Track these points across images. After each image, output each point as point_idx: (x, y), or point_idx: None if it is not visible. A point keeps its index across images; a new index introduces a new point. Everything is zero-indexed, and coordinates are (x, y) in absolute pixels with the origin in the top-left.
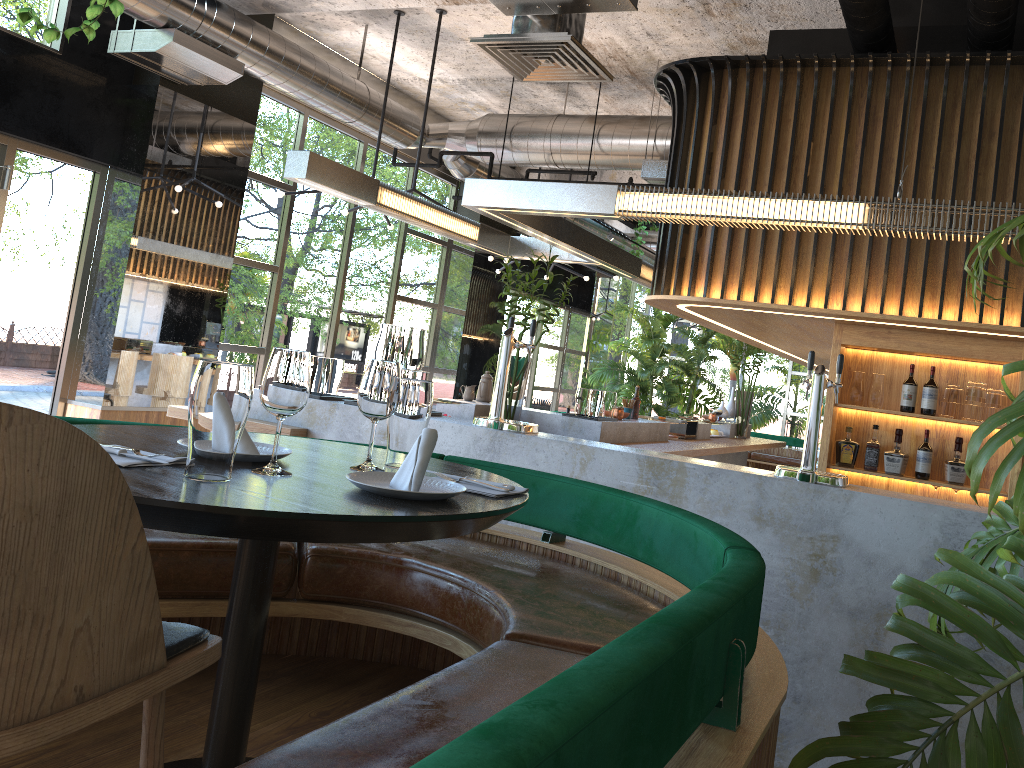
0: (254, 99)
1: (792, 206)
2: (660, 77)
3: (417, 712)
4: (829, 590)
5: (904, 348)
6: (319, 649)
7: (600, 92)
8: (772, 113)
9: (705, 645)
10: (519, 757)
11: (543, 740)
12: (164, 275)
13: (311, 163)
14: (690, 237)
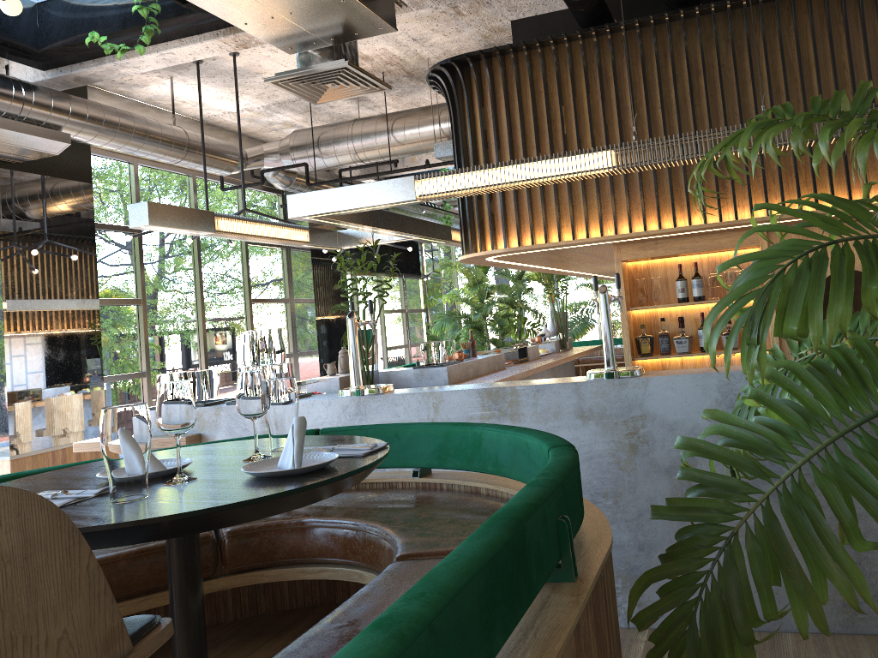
0: (85, 161)
1: (555, 164)
2: (430, 76)
3: (337, 632)
4: (647, 457)
5: (670, 253)
6: (252, 610)
7: (386, 93)
8: (526, 89)
9: (535, 526)
10: (402, 634)
11: (418, 619)
12: (40, 330)
13: (151, 211)
14: (483, 202)
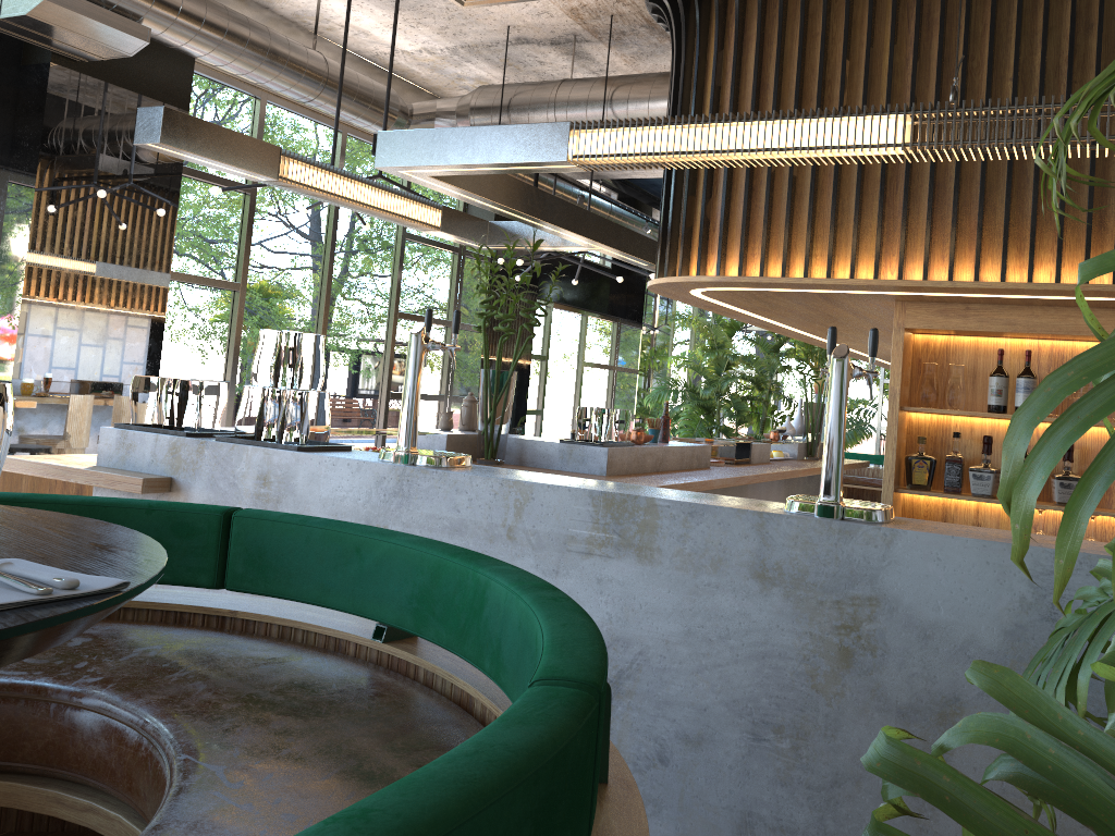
0: (184, 79)
1: (804, 128)
2: None
3: None
4: (868, 679)
5: (988, 328)
6: (54, 820)
7: (616, 51)
8: (794, 27)
9: None
10: None
11: None
12: (76, 297)
13: (167, 122)
14: (698, 200)
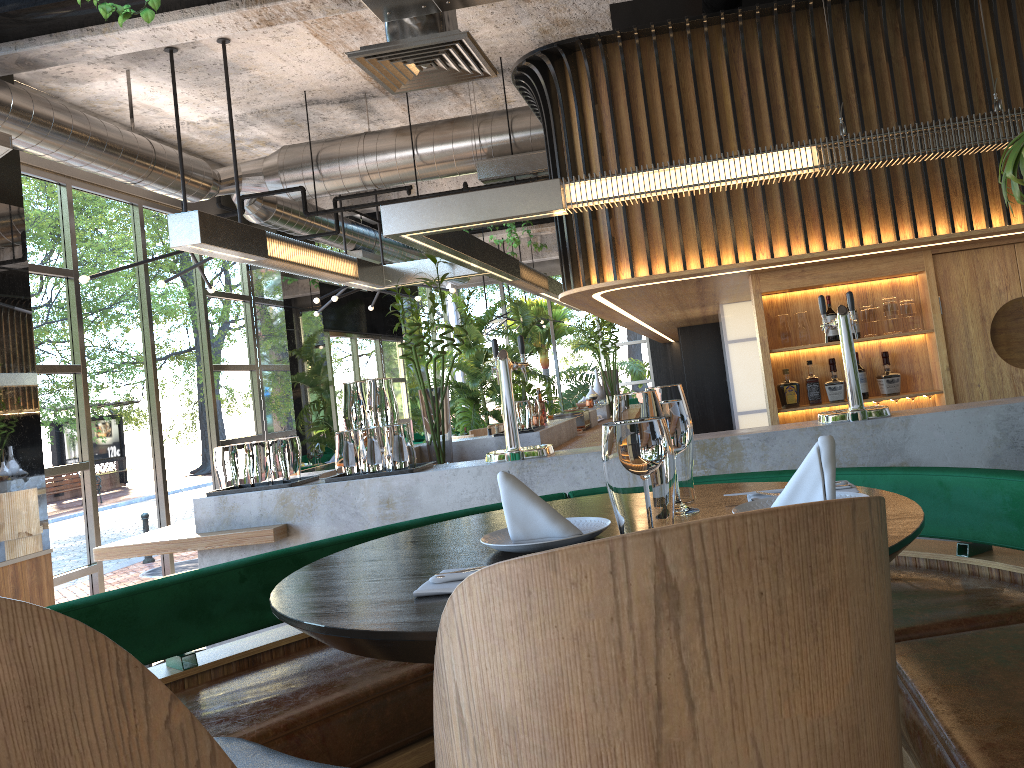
0: (14, 177)
1: (746, 163)
2: (520, 67)
3: (1013, 736)
4: None
5: (820, 282)
6: None
7: (398, 102)
8: (651, 83)
9: None
10: None
11: None
12: None
13: (202, 224)
14: (599, 222)
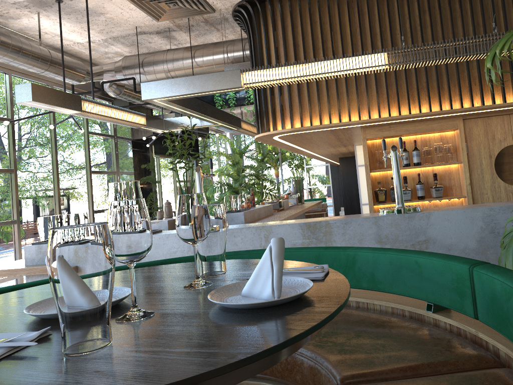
0: None
1: (346, 61)
2: (236, 10)
3: None
4: None
5: (399, 133)
6: None
7: (188, 34)
8: (306, 19)
9: None
10: None
11: None
12: None
13: (34, 90)
14: (275, 97)
